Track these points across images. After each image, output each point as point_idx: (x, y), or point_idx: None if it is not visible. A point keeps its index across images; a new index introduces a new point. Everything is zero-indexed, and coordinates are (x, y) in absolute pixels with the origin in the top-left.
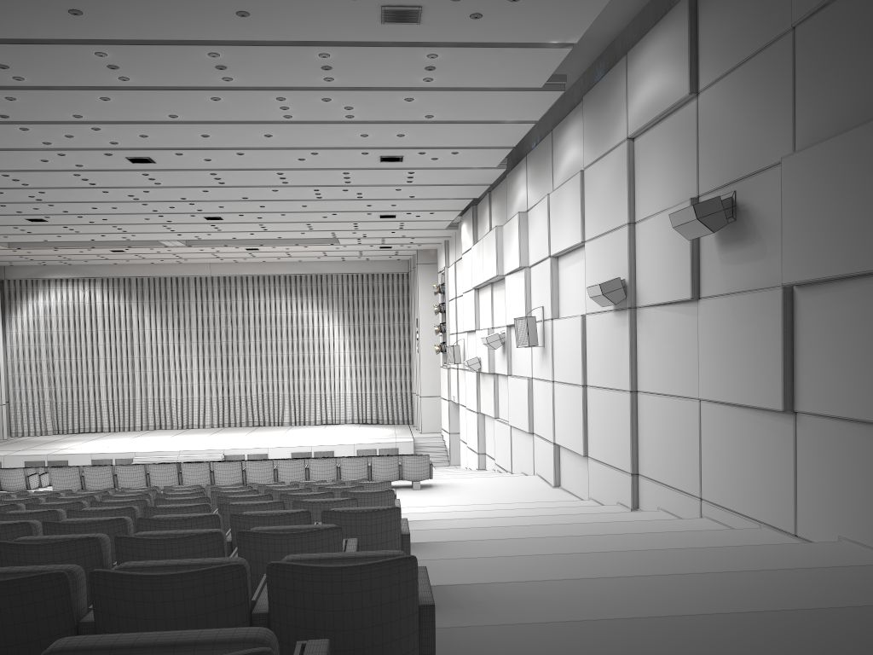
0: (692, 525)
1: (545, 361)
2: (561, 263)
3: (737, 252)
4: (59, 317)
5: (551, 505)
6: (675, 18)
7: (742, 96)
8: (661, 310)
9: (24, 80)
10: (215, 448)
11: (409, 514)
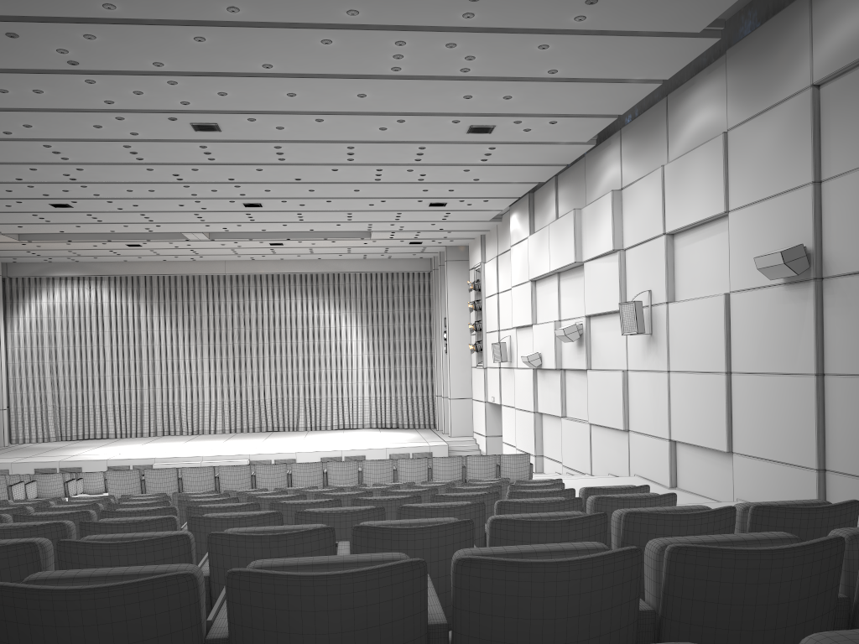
0: None
1: (653, 350)
2: (679, 240)
3: None
4: (63, 317)
5: None
6: None
7: None
8: None
9: (114, 9)
10: (239, 453)
11: None
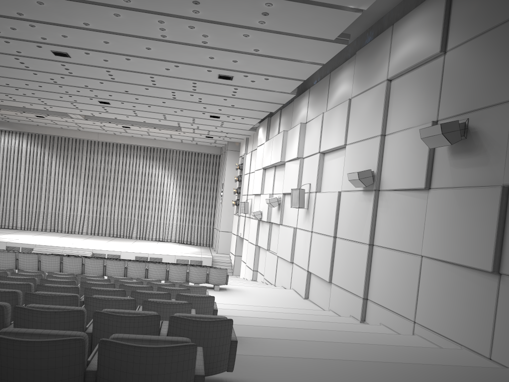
0: (410, 340)
1: (307, 218)
2: (326, 157)
3: (464, 160)
4: None
5: (305, 311)
6: (435, 1)
7: (482, 55)
8: (399, 193)
9: None
10: (87, 247)
11: None
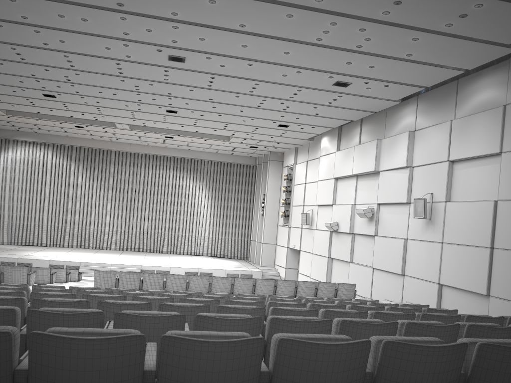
0: None
1: (430, 228)
2: (457, 165)
3: None
4: (21, 166)
5: None
6: None
7: None
8: None
9: None
10: (134, 264)
11: None
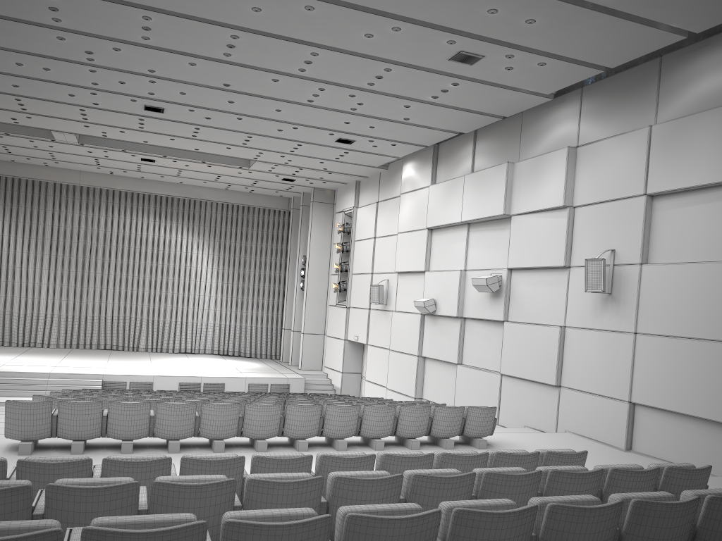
0: None
1: (611, 309)
2: (662, 203)
3: None
4: None
5: (718, 482)
6: None
7: None
8: None
9: None
10: (90, 372)
11: None
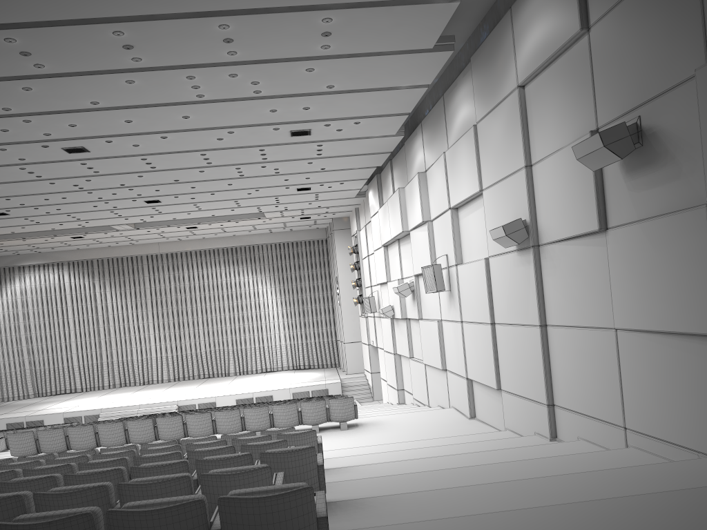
0: (622, 457)
1: (452, 303)
2: (461, 213)
3: (646, 177)
4: (33, 297)
5: (470, 438)
6: None
7: (640, 20)
8: (566, 244)
9: None
10: (170, 400)
11: (337, 459)
